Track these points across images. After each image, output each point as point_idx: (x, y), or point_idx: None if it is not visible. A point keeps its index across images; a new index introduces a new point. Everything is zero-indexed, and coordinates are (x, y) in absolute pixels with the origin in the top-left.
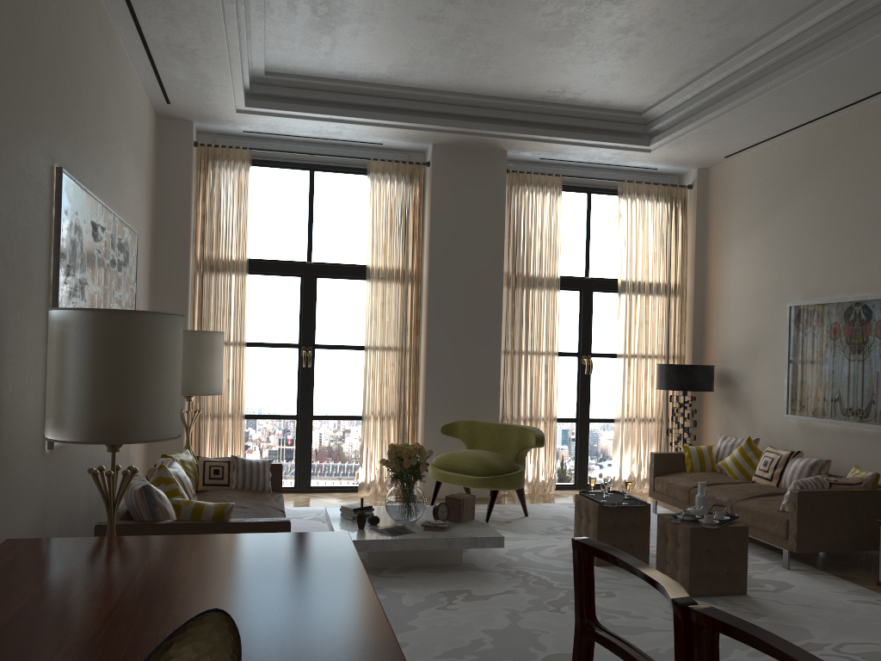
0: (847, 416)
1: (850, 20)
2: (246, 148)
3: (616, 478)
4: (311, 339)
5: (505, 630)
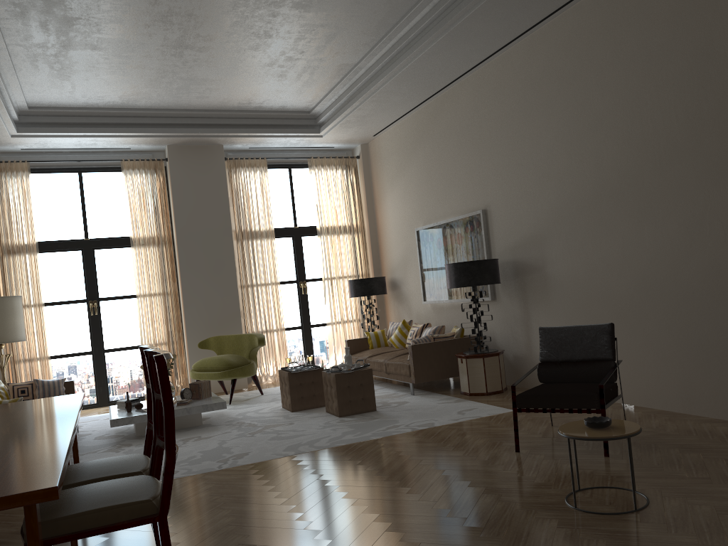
0: (451, 296)
1: (398, 52)
2: (25, 161)
3: (333, 363)
4: (96, 294)
5: (213, 449)
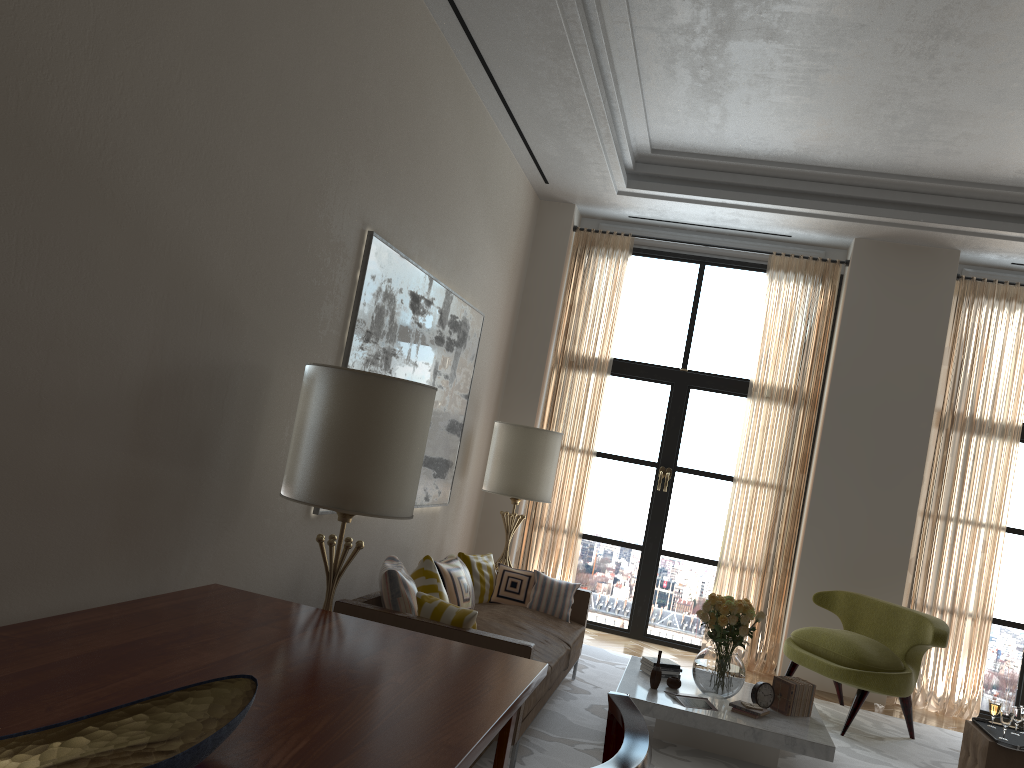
0: None
1: None
2: (628, 235)
3: None
4: (672, 459)
5: None
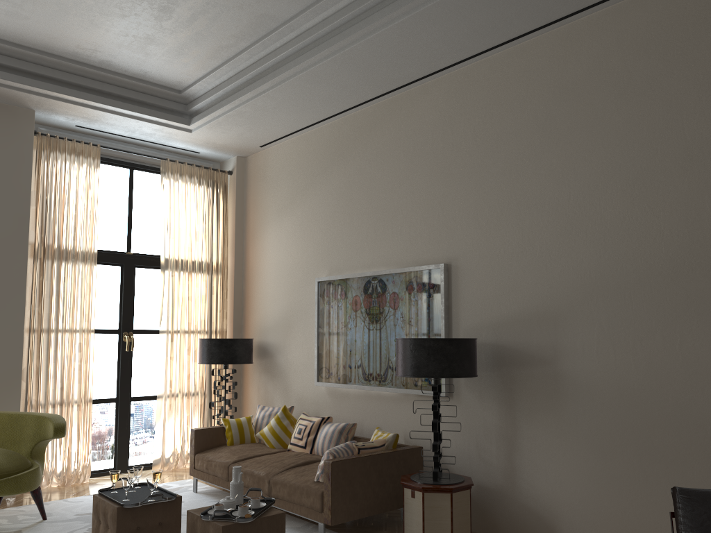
0: (368, 380)
1: (367, 9)
2: None
3: (159, 456)
4: None
5: None
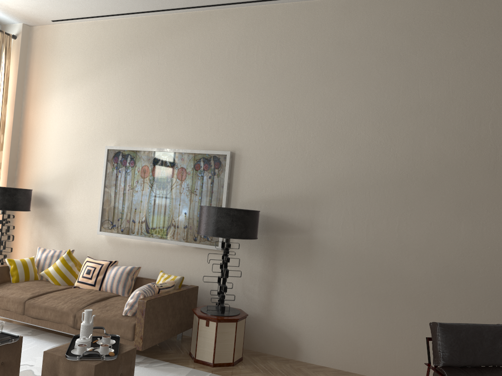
0: (152, 234)
1: None
2: None
3: None
4: None
5: None
